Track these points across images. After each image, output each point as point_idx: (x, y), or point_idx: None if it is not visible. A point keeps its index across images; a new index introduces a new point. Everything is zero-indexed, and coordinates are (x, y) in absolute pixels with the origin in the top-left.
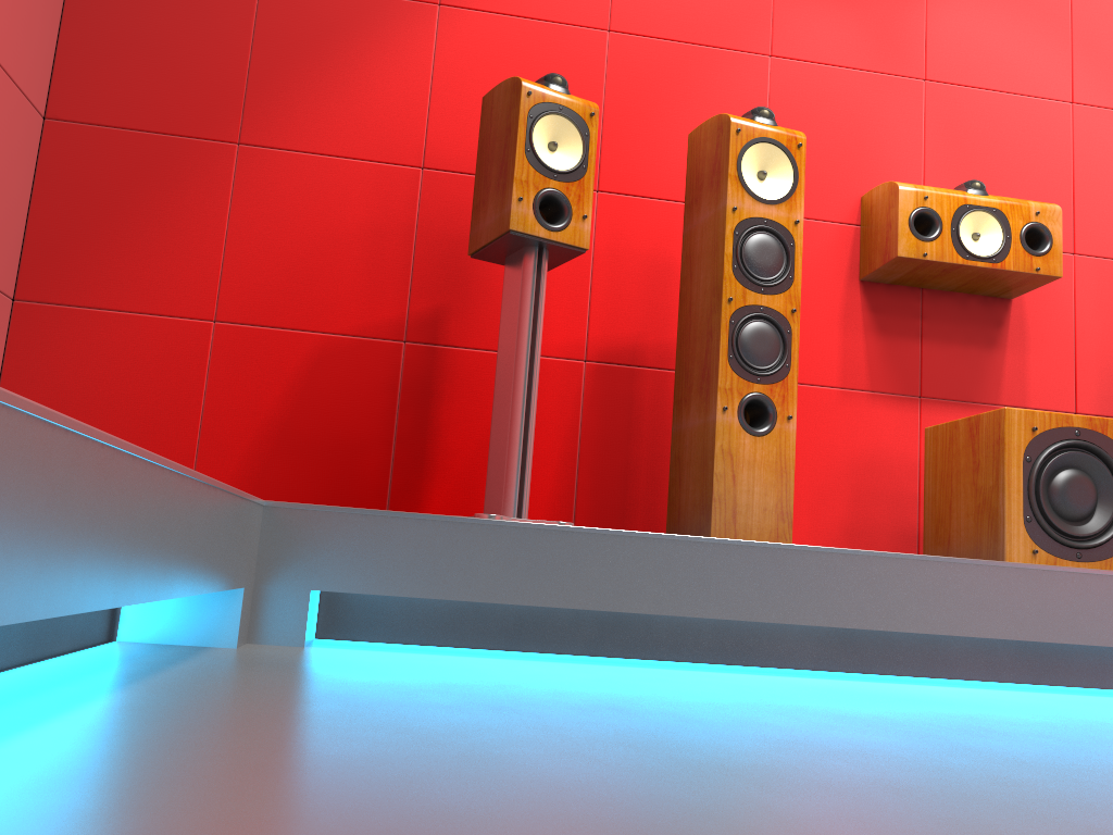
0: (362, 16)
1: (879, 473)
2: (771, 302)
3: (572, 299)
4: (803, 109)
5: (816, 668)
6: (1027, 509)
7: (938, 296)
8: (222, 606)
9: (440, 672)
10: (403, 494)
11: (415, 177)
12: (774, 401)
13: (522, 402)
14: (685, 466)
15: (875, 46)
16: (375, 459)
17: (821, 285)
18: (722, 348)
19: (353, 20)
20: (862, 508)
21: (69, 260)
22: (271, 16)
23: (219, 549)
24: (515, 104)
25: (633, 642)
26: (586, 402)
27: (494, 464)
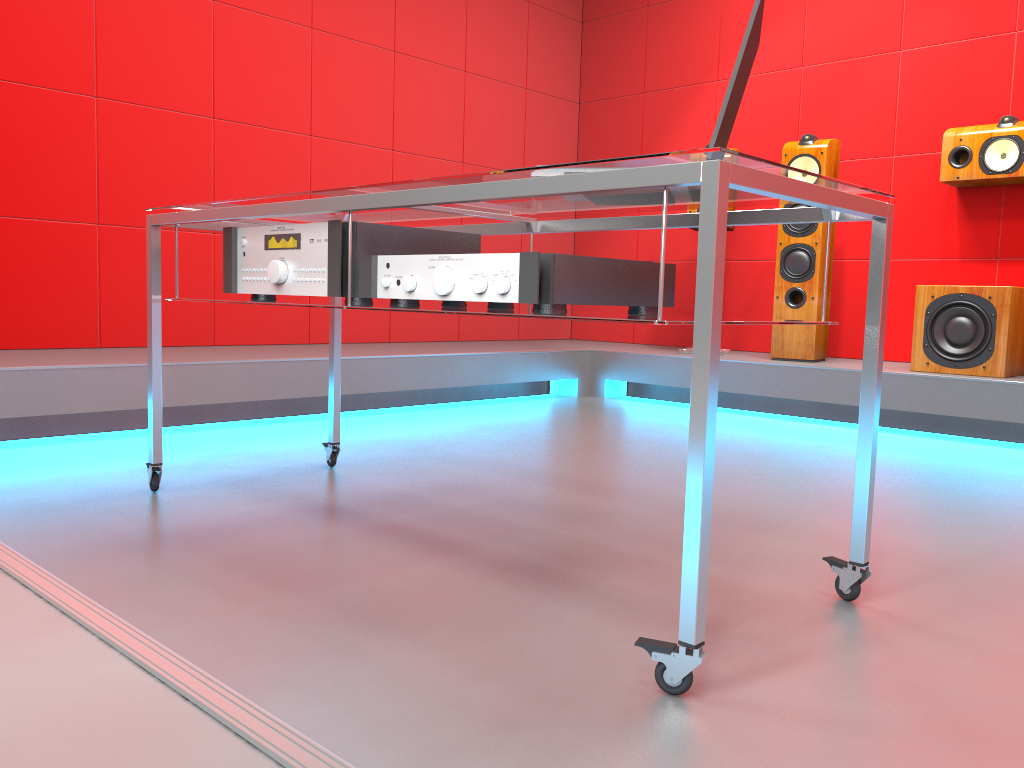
0: (684, 99)
1: None
2: (803, 240)
3: None
4: (921, 80)
5: (812, 417)
6: (925, 340)
7: (1015, 188)
8: (572, 384)
9: (607, 406)
10: None
11: None
12: (804, 290)
13: None
14: None
15: (977, 18)
16: None
17: (929, 195)
18: (776, 268)
19: (681, 102)
20: None
21: (588, 243)
22: (648, 112)
23: (544, 368)
24: None
25: (734, 402)
26: None
27: None
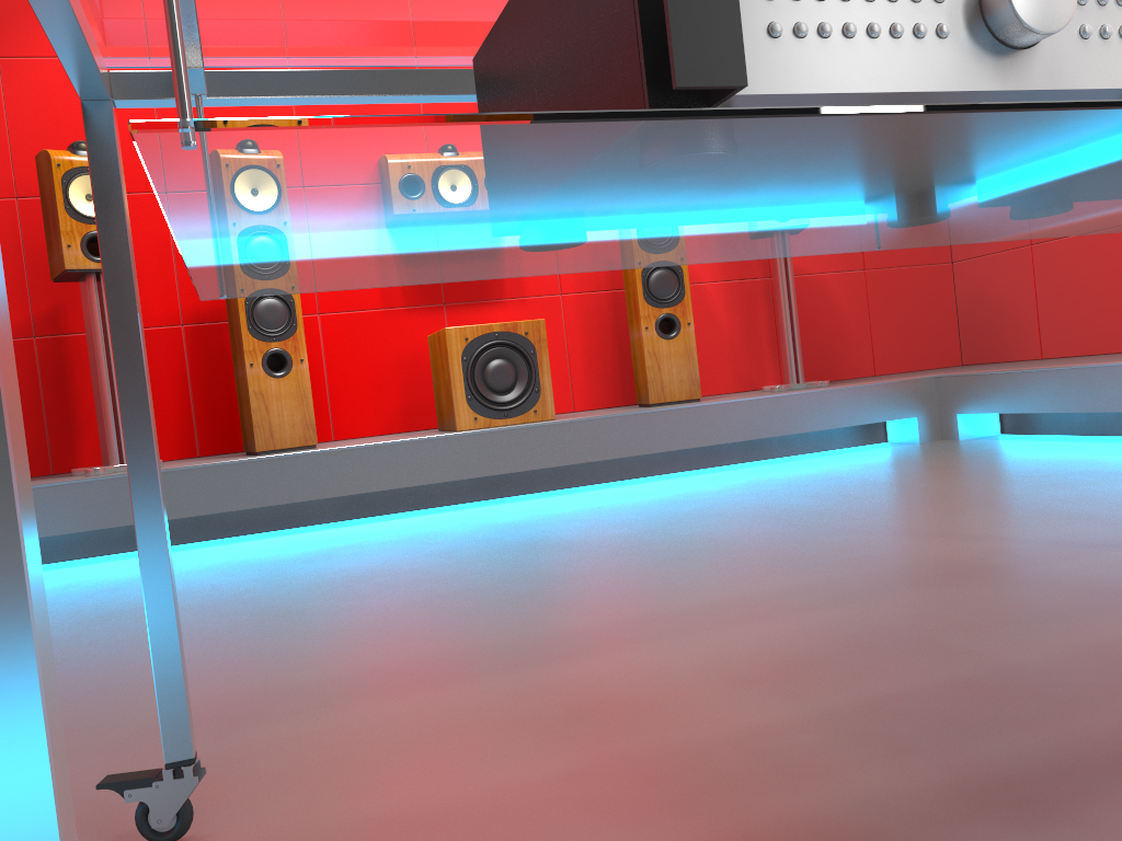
0: None
1: (422, 365)
2: None
3: (162, 280)
4: None
5: (341, 519)
6: (468, 392)
7: None
8: None
9: None
10: (61, 449)
11: (12, 206)
12: (289, 351)
13: (107, 386)
14: (242, 403)
15: None
16: (32, 428)
17: None
18: (242, 323)
19: None
20: (412, 392)
21: None
22: None
23: None
24: (51, 173)
25: (212, 529)
26: (189, 356)
27: (100, 429)
